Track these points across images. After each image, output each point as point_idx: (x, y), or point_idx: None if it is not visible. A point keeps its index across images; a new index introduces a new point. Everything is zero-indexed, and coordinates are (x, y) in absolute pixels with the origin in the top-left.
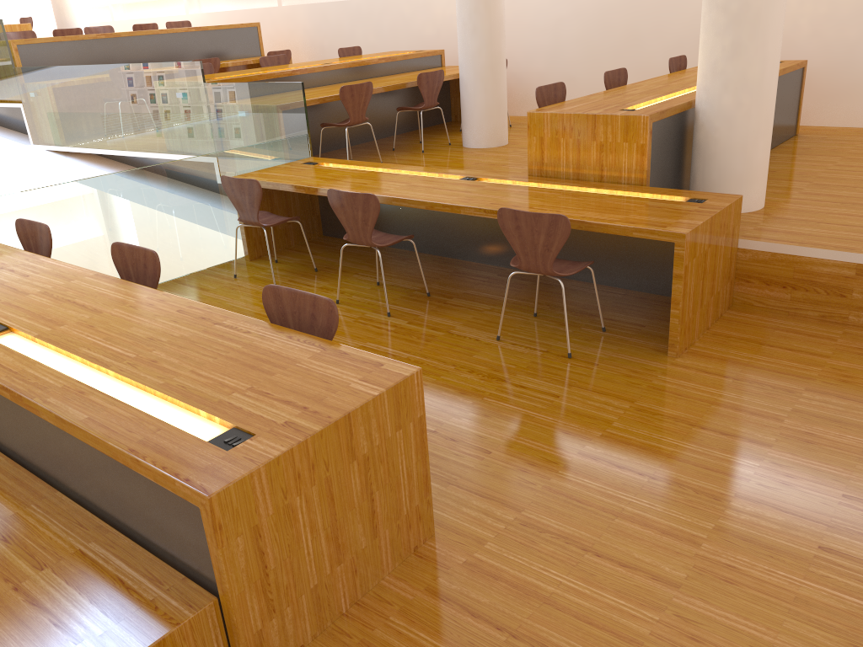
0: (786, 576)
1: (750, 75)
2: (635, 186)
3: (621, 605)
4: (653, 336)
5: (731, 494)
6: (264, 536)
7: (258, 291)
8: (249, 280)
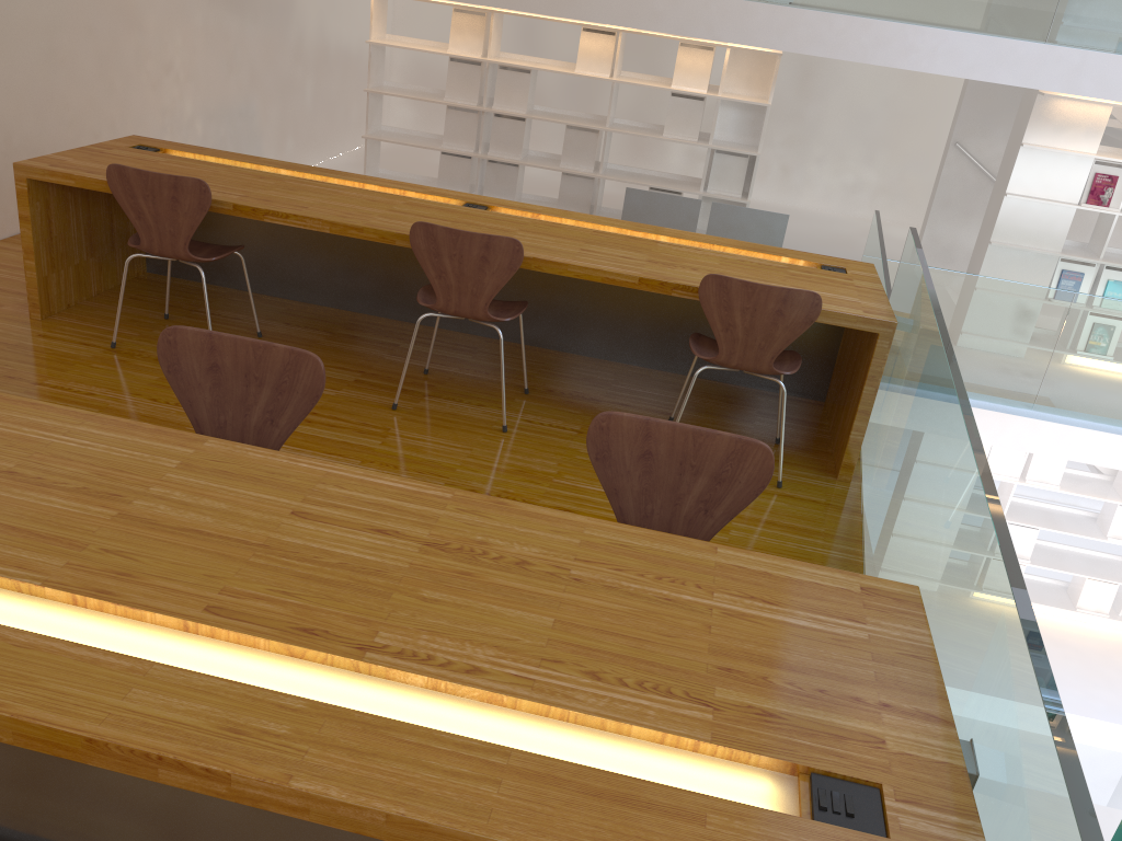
0: None
1: None
2: None
3: None
4: None
5: None
6: None
7: None
8: None
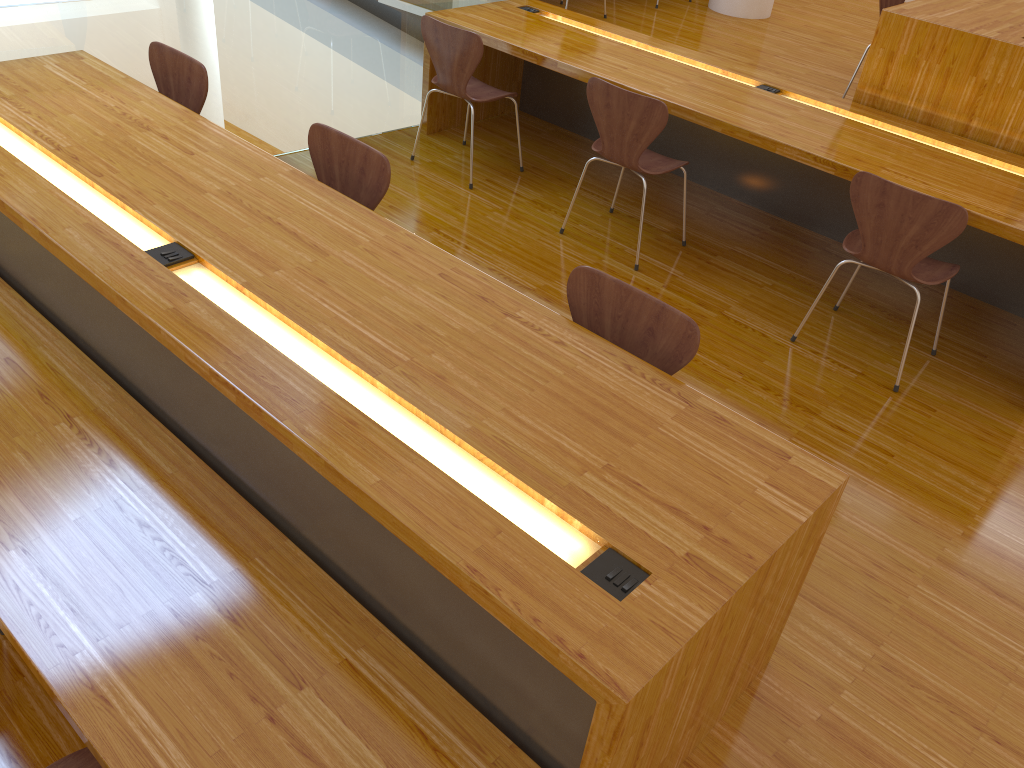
0: None
1: None
2: (1015, 156)
3: None
4: (1000, 376)
5: None
6: (650, 725)
7: (447, 189)
8: (431, 169)
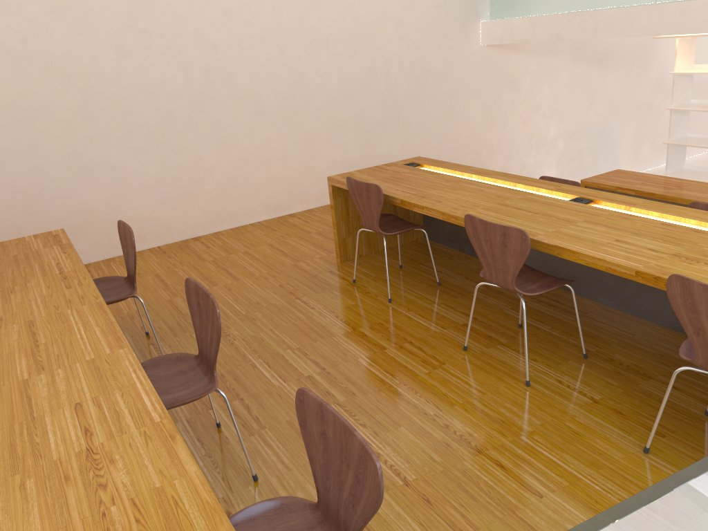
0: (233, 243)
1: None
2: None
3: (292, 242)
4: None
5: (206, 261)
6: None
7: None
8: None
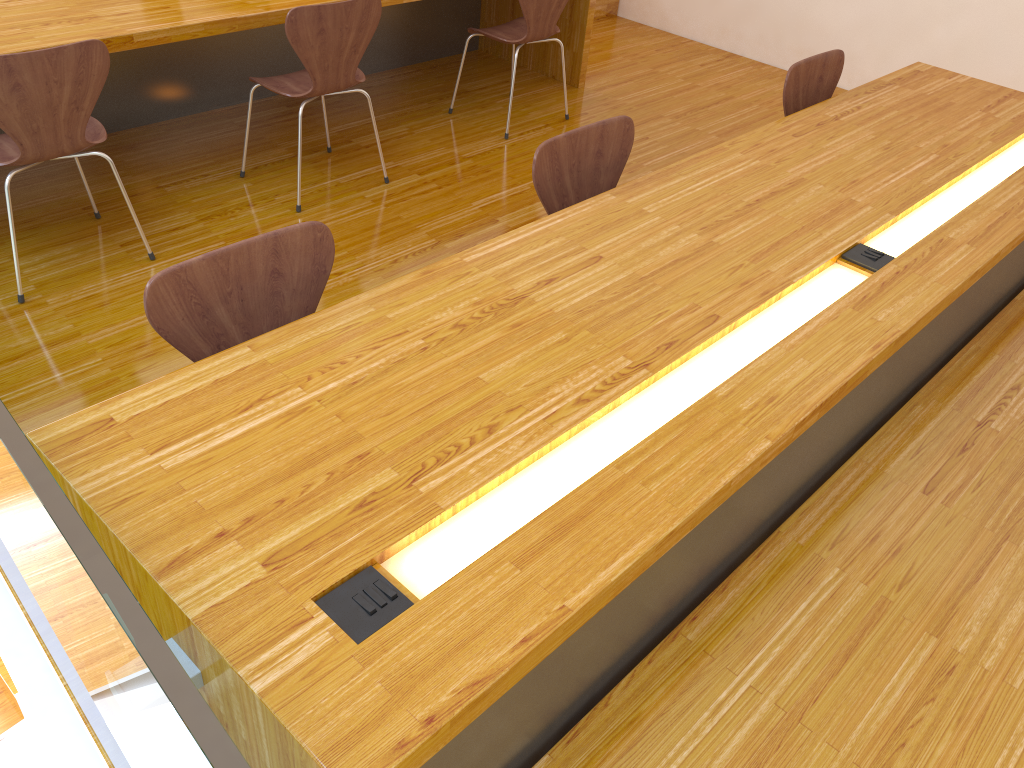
0: None
1: None
2: None
3: None
4: (533, 83)
5: None
6: None
7: (150, 277)
8: (66, 287)
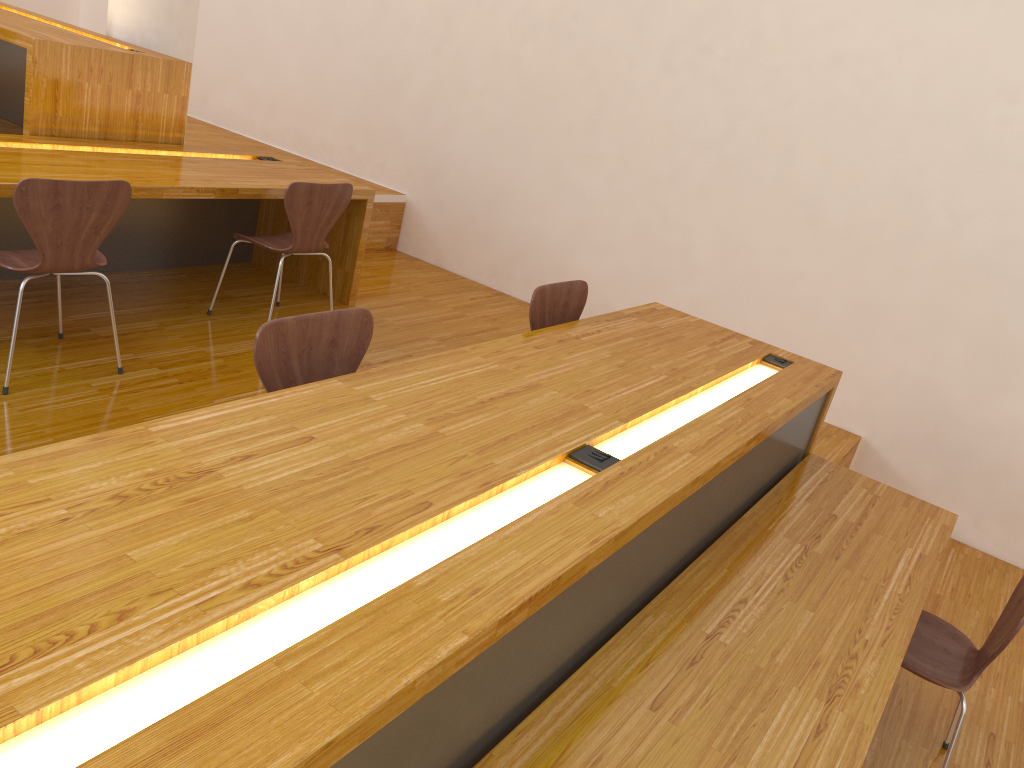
0: None
1: (195, 23)
2: (183, 146)
3: None
4: (303, 297)
5: None
6: None
7: None
8: None
